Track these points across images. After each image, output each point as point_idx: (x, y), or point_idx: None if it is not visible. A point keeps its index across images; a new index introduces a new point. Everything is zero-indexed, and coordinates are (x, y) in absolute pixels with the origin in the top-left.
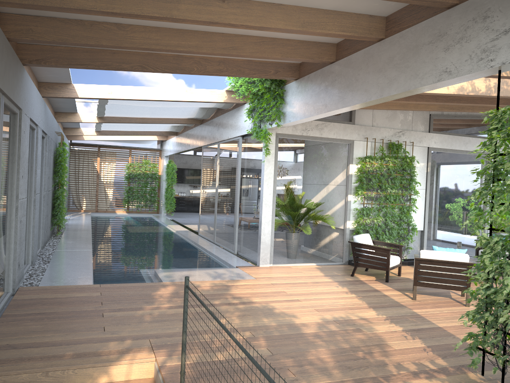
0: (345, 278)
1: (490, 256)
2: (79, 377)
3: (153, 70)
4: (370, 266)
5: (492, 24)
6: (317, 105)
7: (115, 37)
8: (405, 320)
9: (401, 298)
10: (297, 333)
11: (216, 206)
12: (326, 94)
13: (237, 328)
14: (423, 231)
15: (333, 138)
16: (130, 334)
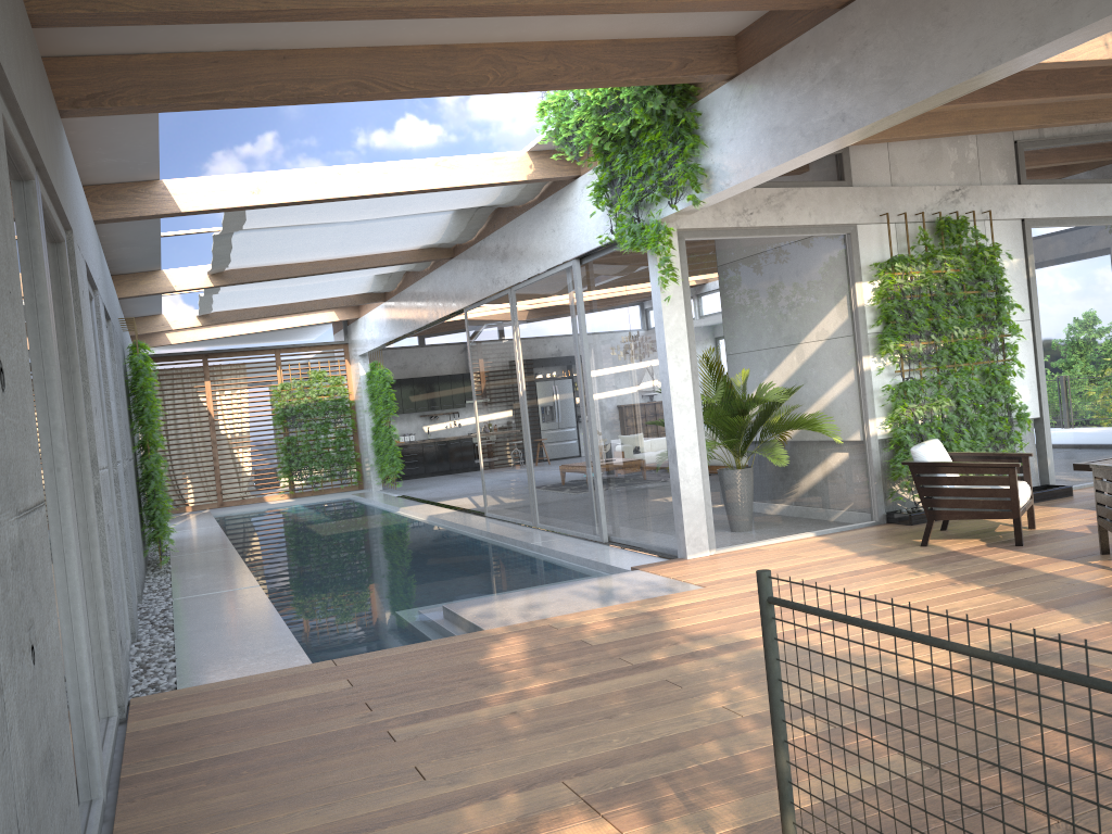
0: (912, 552)
1: None
2: None
3: (387, 92)
4: (969, 514)
5: None
6: (813, 125)
7: None
8: None
9: (1098, 576)
10: (939, 701)
11: (528, 440)
12: (839, 87)
13: None
14: (1040, 418)
15: (810, 226)
16: (501, 777)
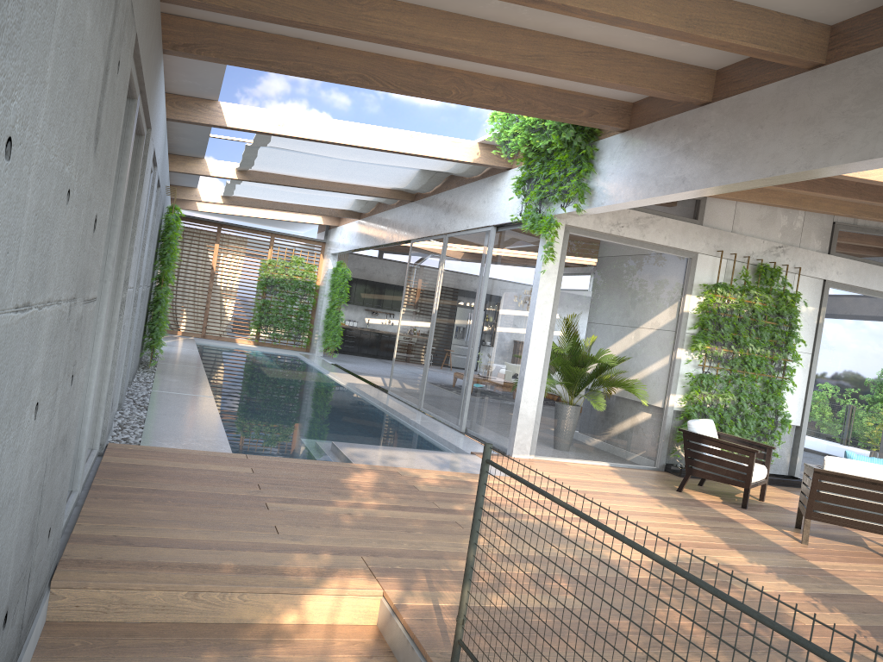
0: (668, 493)
1: None
2: (249, 609)
3: (381, 86)
4: (715, 477)
5: None
6: (664, 179)
7: (340, 14)
8: (803, 577)
9: (781, 539)
10: (620, 577)
11: (430, 346)
12: (686, 158)
13: (511, 556)
14: (800, 427)
15: (663, 246)
16: (325, 545)
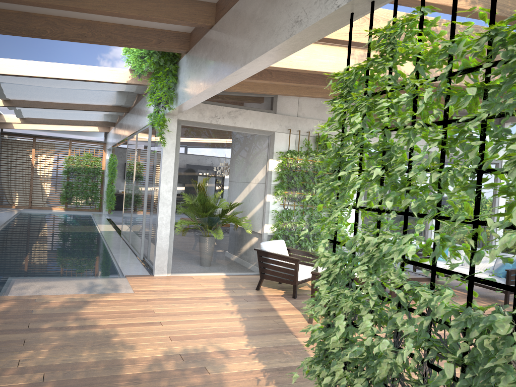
0: (247, 292)
1: (326, 282)
2: None
3: None
4: (276, 279)
5: None
6: (199, 82)
7: None
8: (277, 354)
9: (295, 321)
10: (110, 376)
11: (132, 205)
12: (205, 66)
13: (31, 368)
14: None
15: (250, 129)
16: None
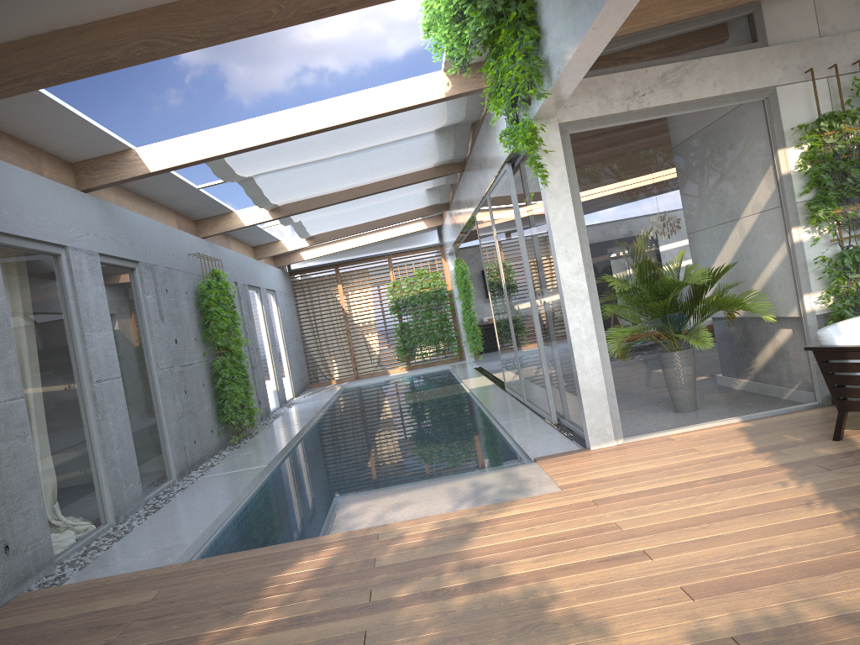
0: (815, 448)
1: None
2: None
3: (176, 45)
4: None
5: None
6: None
7: None
8: None
9: None
10: None
11: (511, 327)
12: None
13: None
14: None
15: (717, 97)
16: None
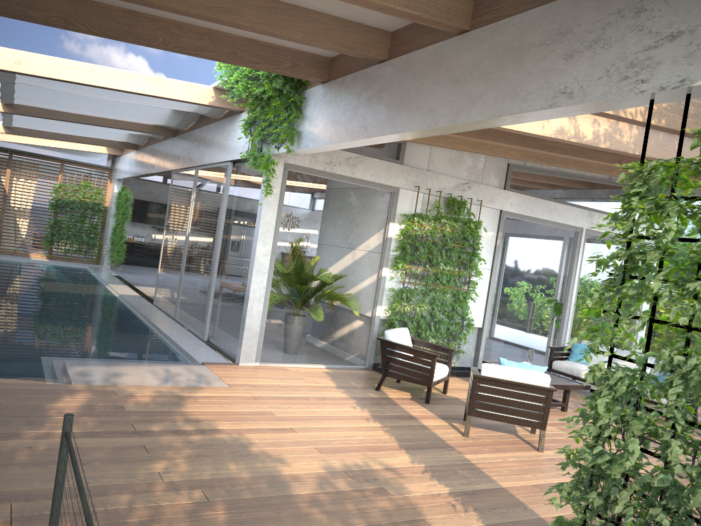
0: (367, 392)
1: (609, 400)
2: None
3: (85, 29)
4: (405, 378)
5: (650, 22)
6: (352, 126)
7: None
8: (453, 475)
9: (447, 434)
10: (282, 496)
11: (183, 264)
12: (368, 109)
13: (182, 483)
14: (482, 328)
15: (370, 182)
16: None
